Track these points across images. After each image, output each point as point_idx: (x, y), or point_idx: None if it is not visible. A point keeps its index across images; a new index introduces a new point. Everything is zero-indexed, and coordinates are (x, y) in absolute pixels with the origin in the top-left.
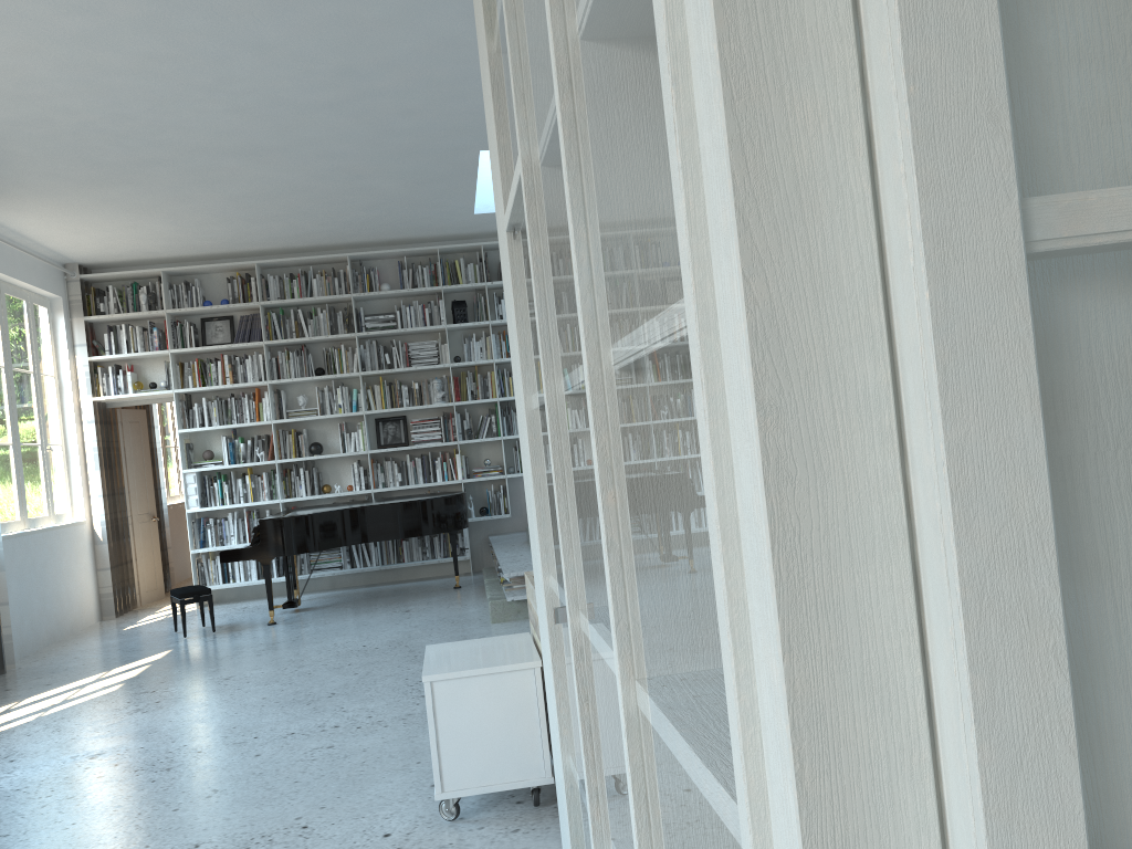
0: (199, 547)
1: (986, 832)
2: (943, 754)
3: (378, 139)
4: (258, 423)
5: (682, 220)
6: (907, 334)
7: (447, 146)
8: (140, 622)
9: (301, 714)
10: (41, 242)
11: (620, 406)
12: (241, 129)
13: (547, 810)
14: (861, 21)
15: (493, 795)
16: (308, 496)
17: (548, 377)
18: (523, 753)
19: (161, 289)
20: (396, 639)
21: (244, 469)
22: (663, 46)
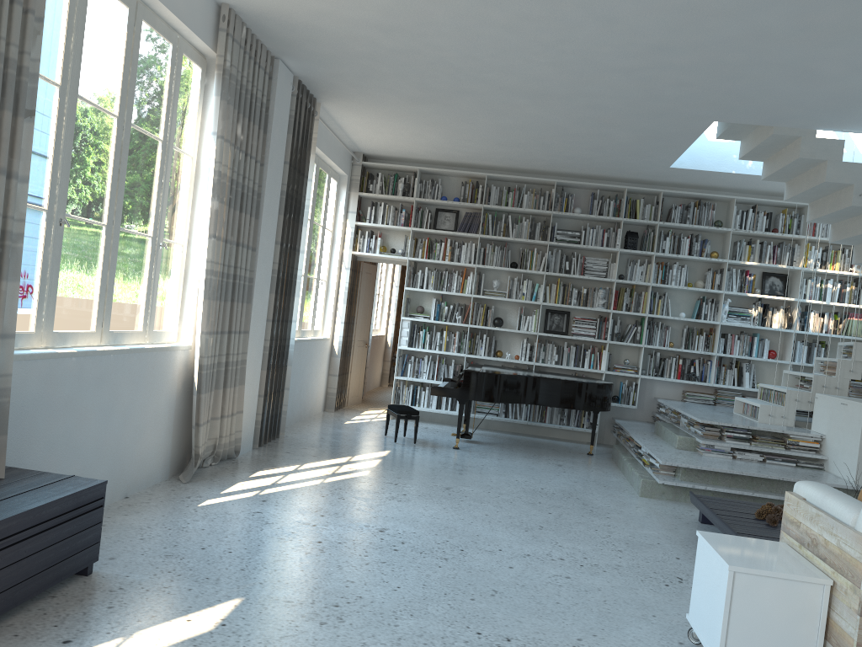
0: (400, 375)
1: None
2: None
3: (642, 101)
4: (462, 294)
5: None
6: None
7: (691, 114)
8: (354, 420)
9: (525, 539)
10: (349, 135)
11: None
12: (546, 78)
13: None
14: None
15: None
16: (486, 357)
17: None
18: None
19: (415, 182)
20: (565, 489)
21: (442, 325)
22: None
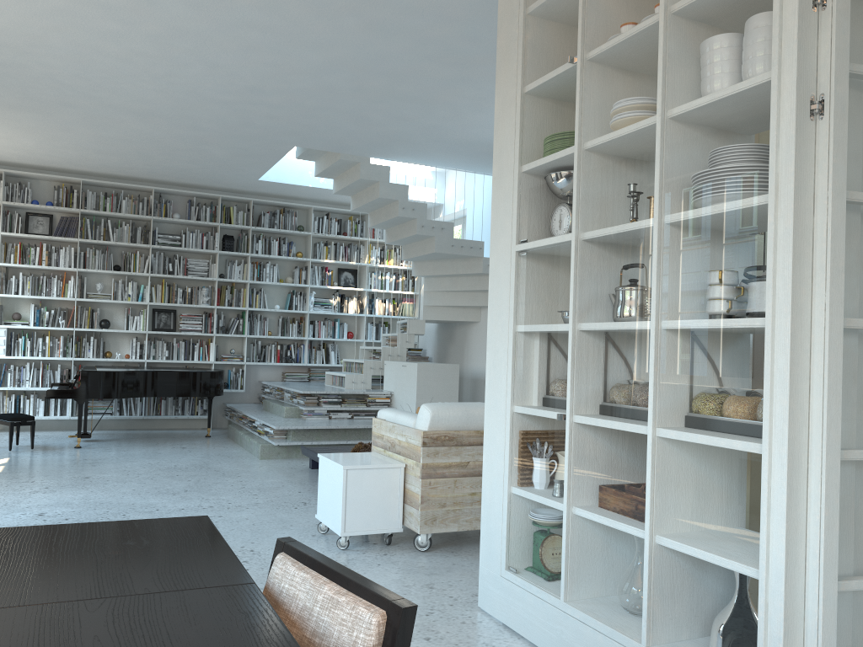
0: None
1: (826, 432)
2: (811, 422)
3: (237, 126)
4: (64, 299)
5: (770, 306)
6: (817, 339)
7: (277, 139)
8: None
9: (176, 499)
10: None
11: (679, 341)
12: (153, 101)
13: (395, 547)
14: (812, 275)
15: (356, 540)
16: (96, 358)
17: (573, 322)
18: (388, 514)
19: (0, 184)
20: (196, 463)
21: (43, 331)
22: (770, 269)
